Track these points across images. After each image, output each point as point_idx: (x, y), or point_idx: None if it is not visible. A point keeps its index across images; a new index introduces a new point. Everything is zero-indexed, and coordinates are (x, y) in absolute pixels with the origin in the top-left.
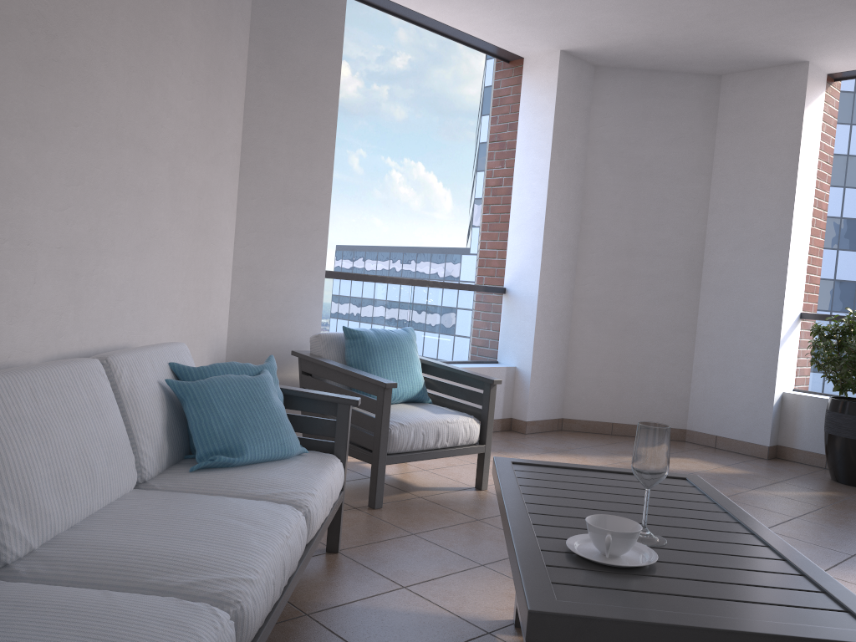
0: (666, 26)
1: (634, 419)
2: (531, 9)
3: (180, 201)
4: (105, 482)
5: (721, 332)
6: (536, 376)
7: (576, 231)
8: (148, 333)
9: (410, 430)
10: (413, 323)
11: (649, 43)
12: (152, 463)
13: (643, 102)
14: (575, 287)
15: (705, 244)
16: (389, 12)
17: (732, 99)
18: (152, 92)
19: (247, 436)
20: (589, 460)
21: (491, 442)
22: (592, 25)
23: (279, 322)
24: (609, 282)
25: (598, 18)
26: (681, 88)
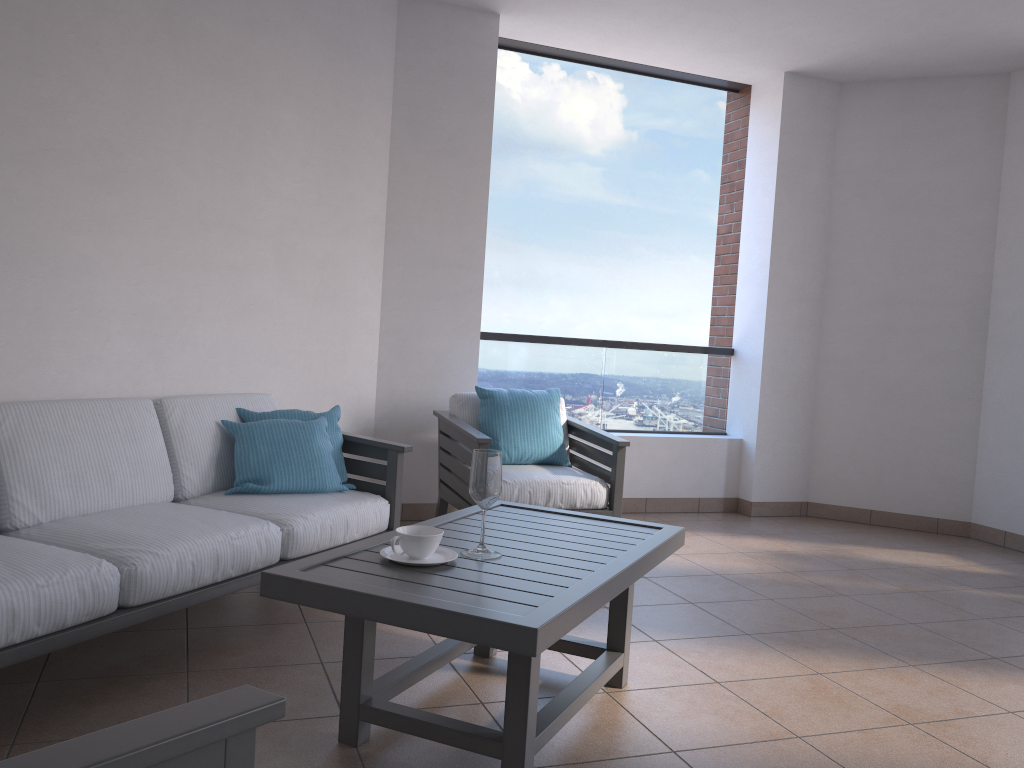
0: (884, 30)
1: (900, 506)
2: (715, 36)
3: (291, 272)
4: (126, 489)
5: (1011, 398)
6: (763, 450)
7: (819, 280)
8: (252, 387)
9: (514, 487)
10: (608, 387)
11: (881, 51)
12: (194, 485)
13: (903, 118)
14: (820, 347)
15: (991, 287)
16: (577, 61)
17: (1023, 102)
18: (245, 182)
19: (278, 469)
20: (792, 545)
21: (693, 521)
22: (796, 42)
23: (430, 383)
24: (864, 339)
25: (796, 34)
26: (954, 95)
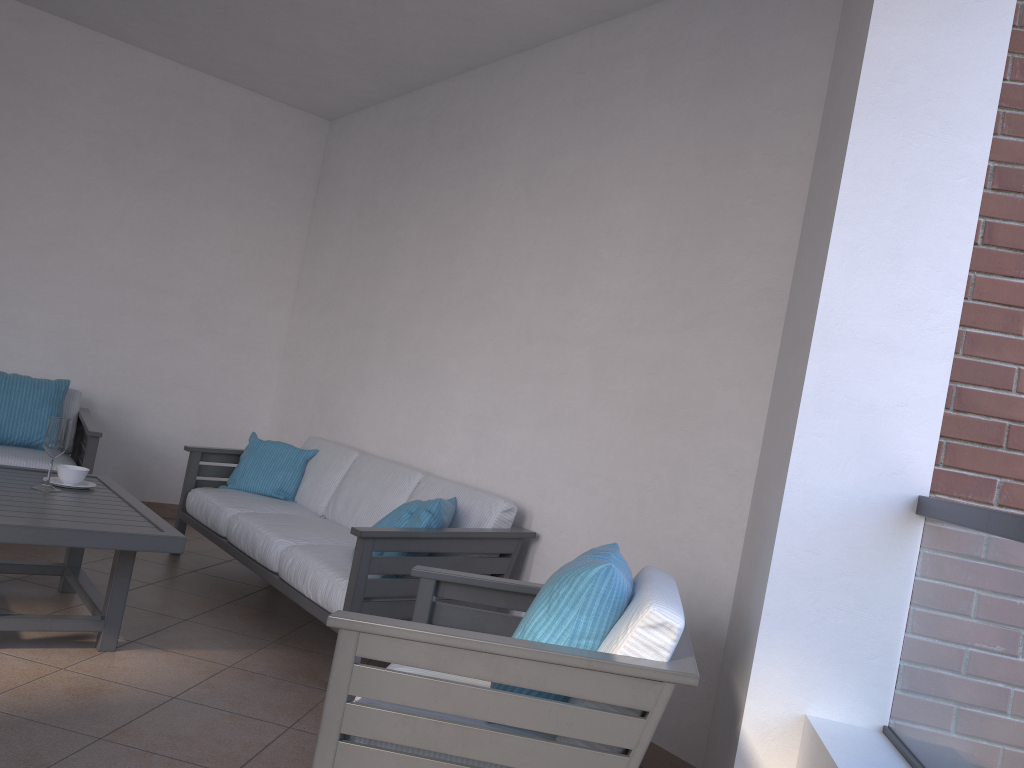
0: None
1: None
2: None
3: (608, 380)
4: (359, 519)
5: None
6: None
7: None
8: (546, 503)
9: None
10: None
11: None
12: None
13: None
14: None
15: None
16: None
17: None
18: (570, 291)
19: None
20: None
21: None
22: None
23: (752, 573)
24: None
25: None
26: None
